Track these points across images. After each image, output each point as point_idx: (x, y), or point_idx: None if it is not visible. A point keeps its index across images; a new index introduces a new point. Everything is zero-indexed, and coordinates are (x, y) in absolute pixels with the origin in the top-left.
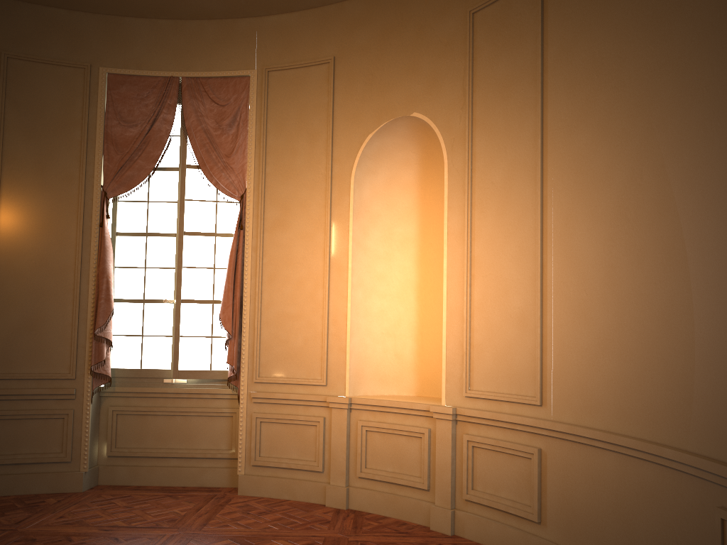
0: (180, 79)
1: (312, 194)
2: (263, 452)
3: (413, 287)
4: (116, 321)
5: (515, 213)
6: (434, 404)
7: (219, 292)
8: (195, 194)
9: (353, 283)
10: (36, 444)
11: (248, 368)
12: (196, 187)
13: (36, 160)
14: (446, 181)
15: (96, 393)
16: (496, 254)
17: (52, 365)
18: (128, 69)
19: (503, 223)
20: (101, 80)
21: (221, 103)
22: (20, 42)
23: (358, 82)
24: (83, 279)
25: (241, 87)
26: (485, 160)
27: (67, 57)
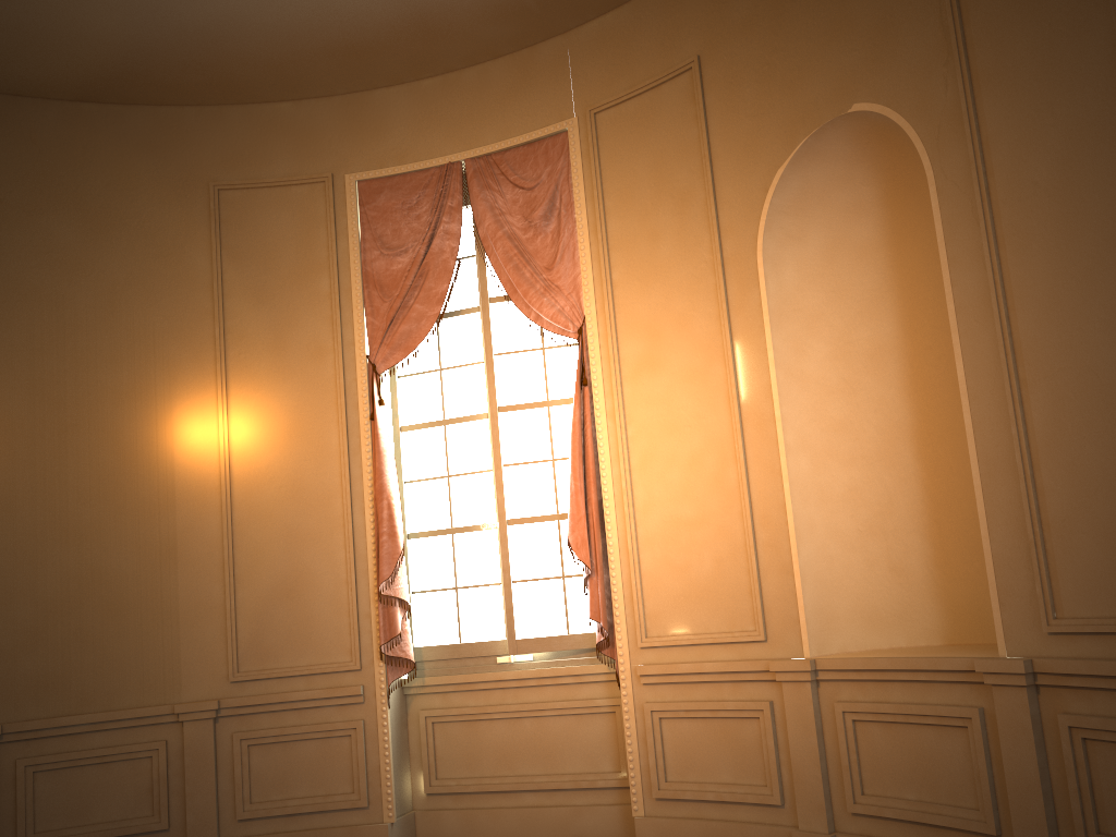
0: (463, 165)
1: (693, 300)
2: (672, 773)
3: (906, 435)
4: (415, 570)
5: (1096, 229)
6: (984, 657)
7: (565, 498)
8: (508, 342)
9: (789, 444)
10: (315, 781)
11: (626, 624)
12: (508, 332)
13: (272, 334)
14: (937, 210)
15: (398, 690)
16: (1068, 325)
17: (326, 651)
18: (385, 168)
19: (1073, 257)
20: (350, 194)
21: (527, 186)
22: (234, 163)
23: (746, 85)
24: (356, 508)
25: (557, 152)
26: (1012, 145)
27: (298, 171)
